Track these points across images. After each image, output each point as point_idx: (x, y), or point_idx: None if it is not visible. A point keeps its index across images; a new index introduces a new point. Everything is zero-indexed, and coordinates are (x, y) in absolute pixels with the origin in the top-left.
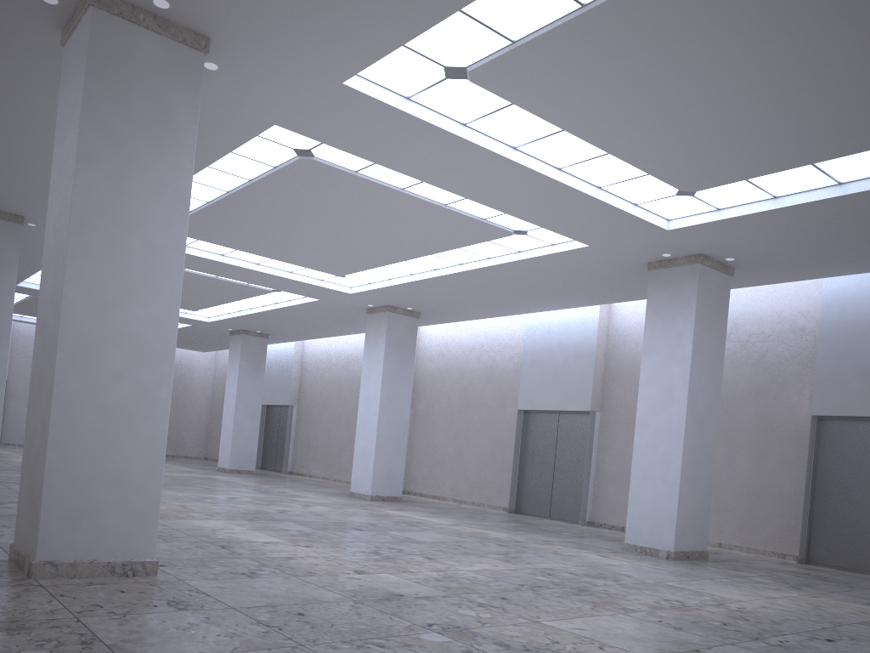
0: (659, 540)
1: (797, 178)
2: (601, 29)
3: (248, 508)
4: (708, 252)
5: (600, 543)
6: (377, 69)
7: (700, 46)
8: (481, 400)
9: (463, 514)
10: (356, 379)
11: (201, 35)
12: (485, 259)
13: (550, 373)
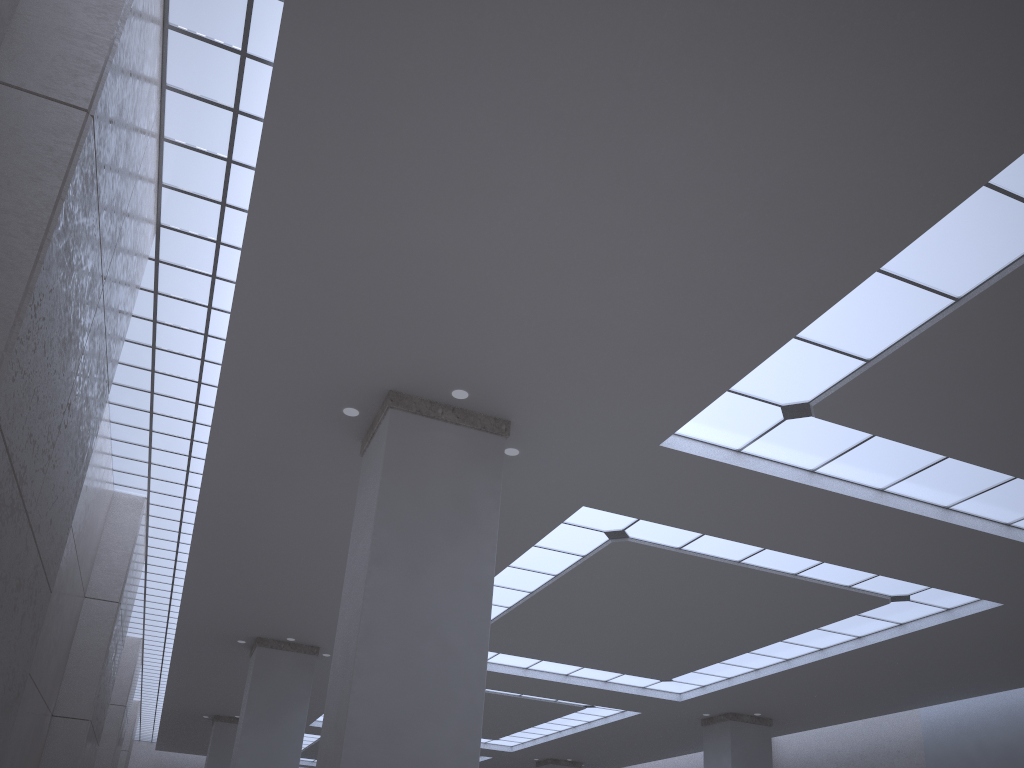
0: None
1: None
2: (986, 322)
3: None
4: None
5: None
6: (699, 423)
7: None
8: None
9: None
10: None
11: (501, 419)
12: (854, 639)
13: None
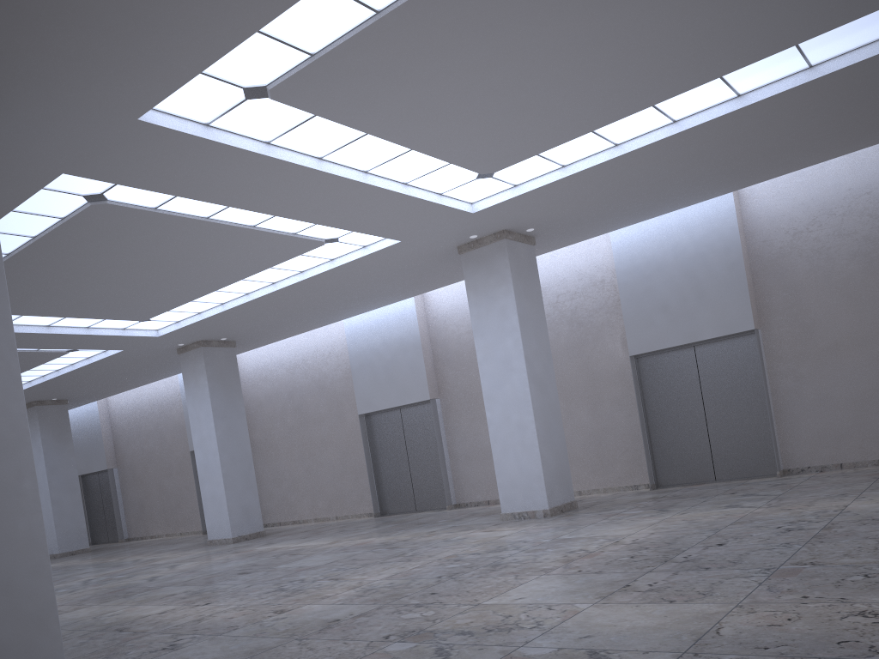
0: (533, 502)
1: (580, 145)
2: (397, 32)
3: (113, 586)
4: (510, 226)
5: (478, 521)
6: (172, 99)
7: (488, 38)
8: (318, 415)
9: (334, 531)
10: (178, 424)
11: None
12: (298, 274)
13: (382, 372)
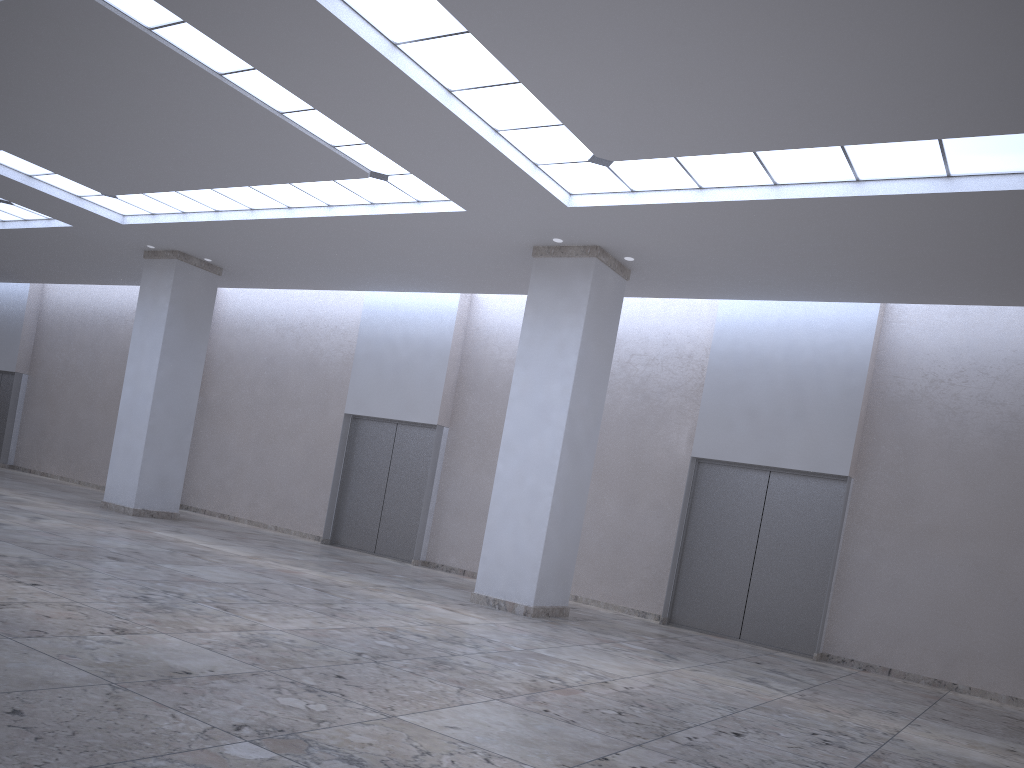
0: (517, 592)
1: (732, 167)
2: None
3: None
4: (607, 245)
5: (442, 591)
6: None
7: None
8: (296, 396)
9: (264, 543)
10: (121, 348)
11: None
12: (324, 207)
13: (390, 372)
